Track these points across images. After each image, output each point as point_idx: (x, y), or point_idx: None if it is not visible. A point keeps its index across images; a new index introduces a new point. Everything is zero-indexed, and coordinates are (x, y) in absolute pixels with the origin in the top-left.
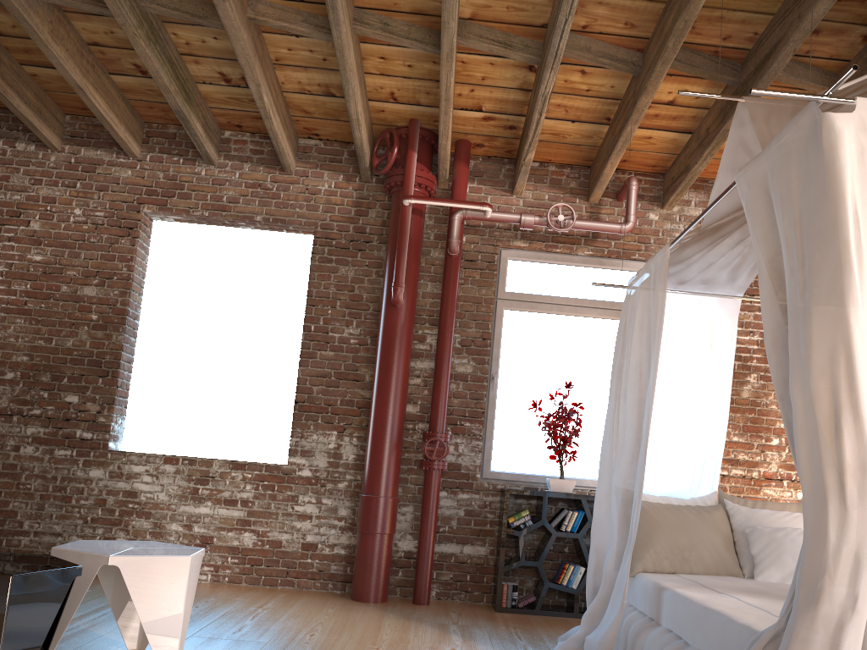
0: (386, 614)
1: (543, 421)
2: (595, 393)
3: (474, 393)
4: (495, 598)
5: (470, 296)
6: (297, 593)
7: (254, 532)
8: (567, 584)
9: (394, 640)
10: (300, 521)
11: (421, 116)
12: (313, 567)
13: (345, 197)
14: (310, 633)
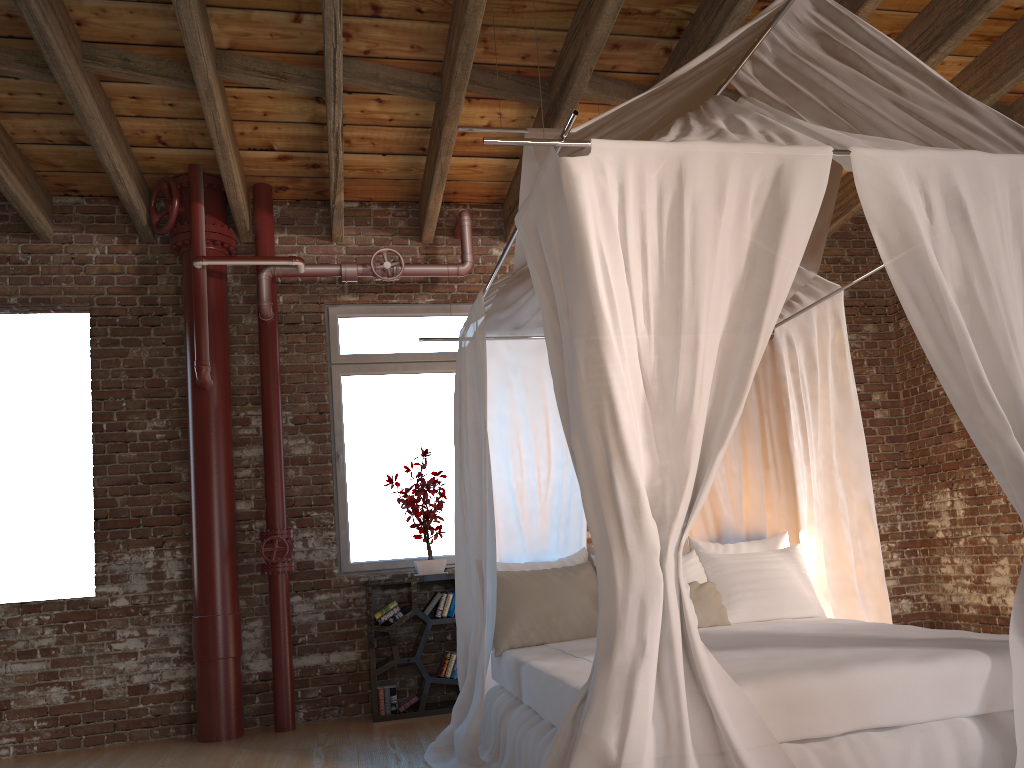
0: (239, 750)
1: (402, 498)
2: None
3: (318, 476)
4: (372, 707)
5: (297, 365)
6: (130, 748)
7: (64, 685)
8: (452, 675)
9: None
10: (122, 661)
11: (202, 160)
12: (147, 713)
13: (124, 264)
14: None
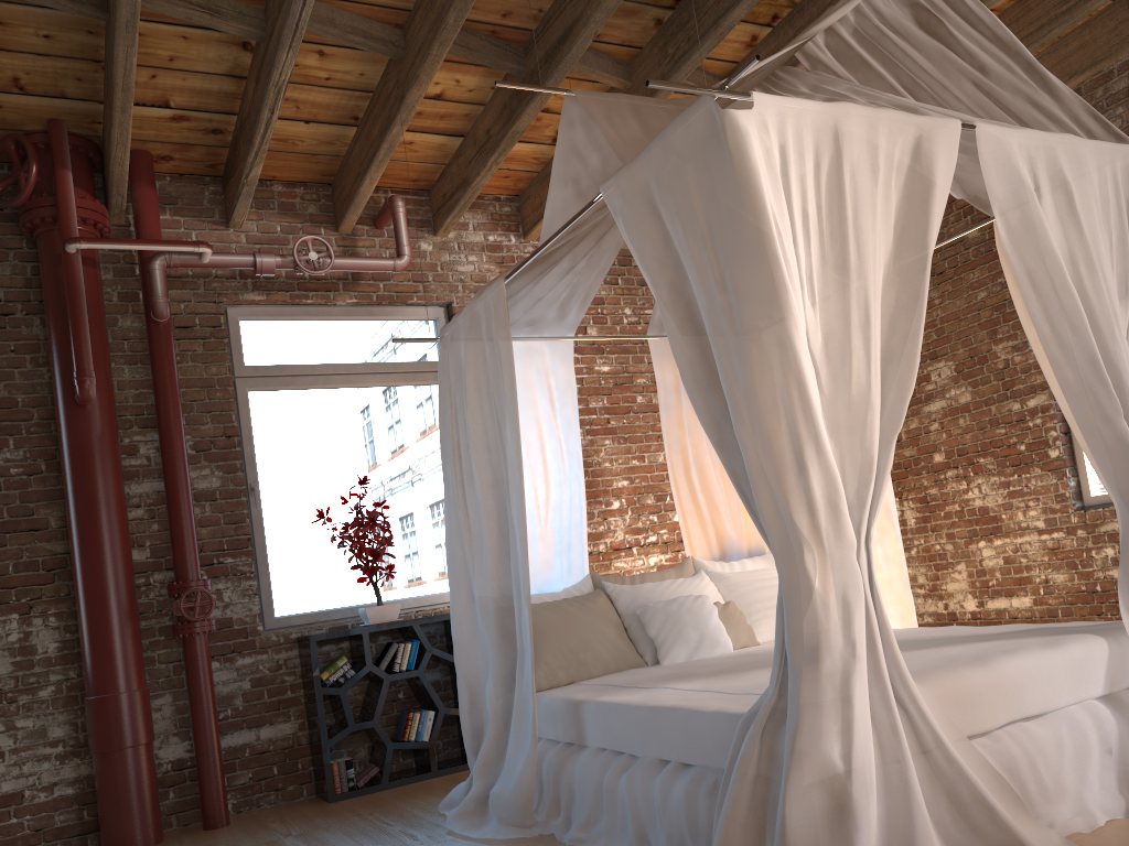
0: None
1: (338, 535)
2: (397, 486)
3: (230, 514)
4: (325, 786)
5: (195, 379)
6: None
7: None
8: (417, 738)
9: None
10: None
11: (68, 115)
12: (24, 828)
13: None
14: None
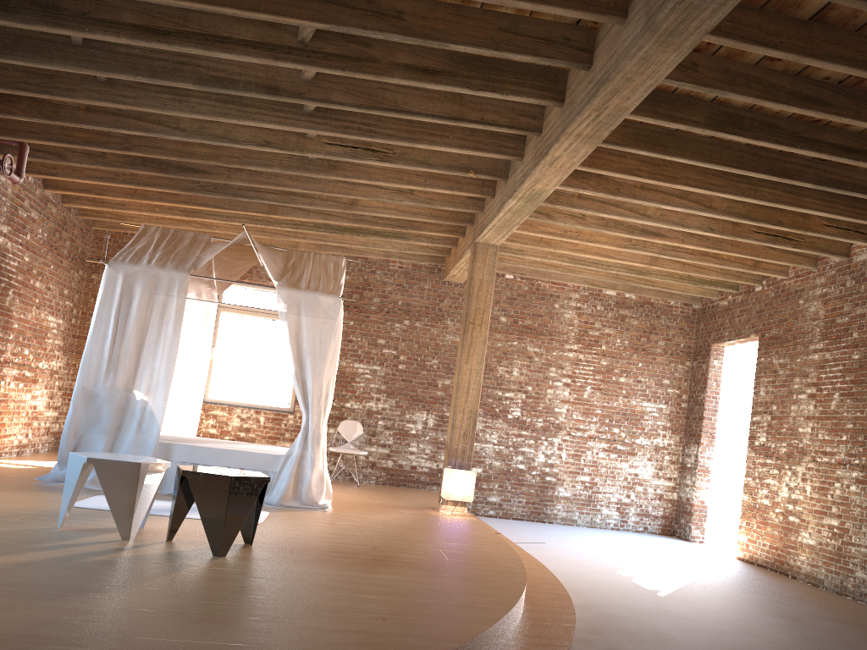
0: None
1: None
2: None
3: None
4: None
5: None
6: None
7: None
8: None
9: (32, 499)
10: None
11: None
12: None
13: None
14: (5, 505)
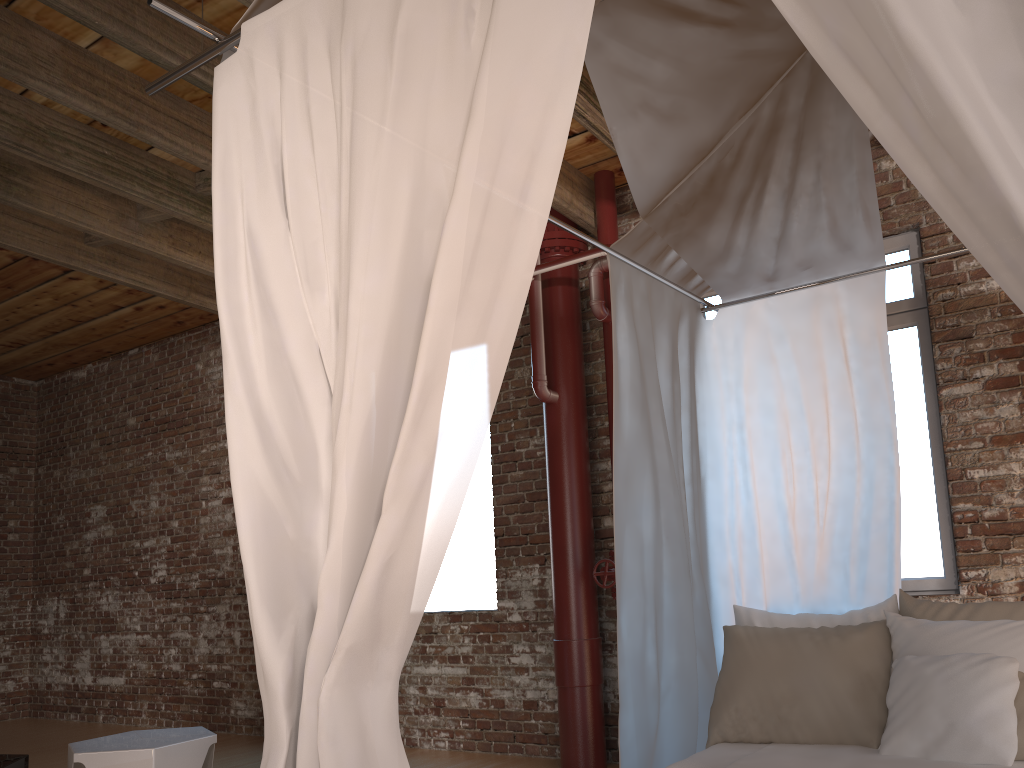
0: None
1: None
2: None
3: None
4: None
5: None
6: (514, 762)
7: (478, 691)
8: None
9: None
10: (517, 675)
11: None
12: (538, 729)
13: None
14: None
